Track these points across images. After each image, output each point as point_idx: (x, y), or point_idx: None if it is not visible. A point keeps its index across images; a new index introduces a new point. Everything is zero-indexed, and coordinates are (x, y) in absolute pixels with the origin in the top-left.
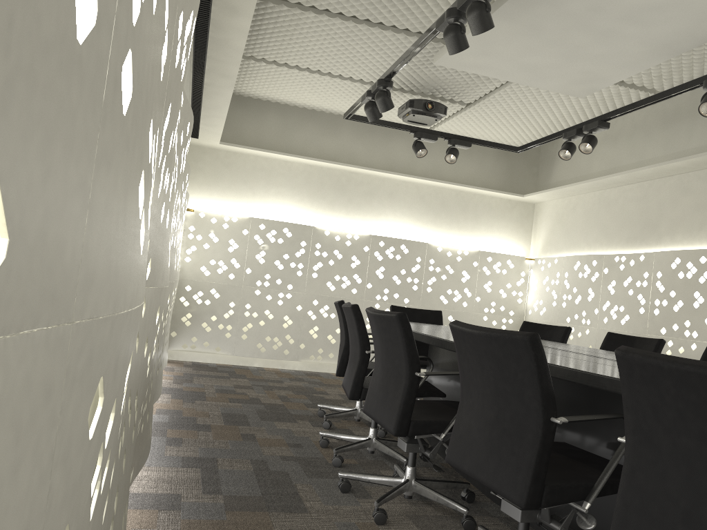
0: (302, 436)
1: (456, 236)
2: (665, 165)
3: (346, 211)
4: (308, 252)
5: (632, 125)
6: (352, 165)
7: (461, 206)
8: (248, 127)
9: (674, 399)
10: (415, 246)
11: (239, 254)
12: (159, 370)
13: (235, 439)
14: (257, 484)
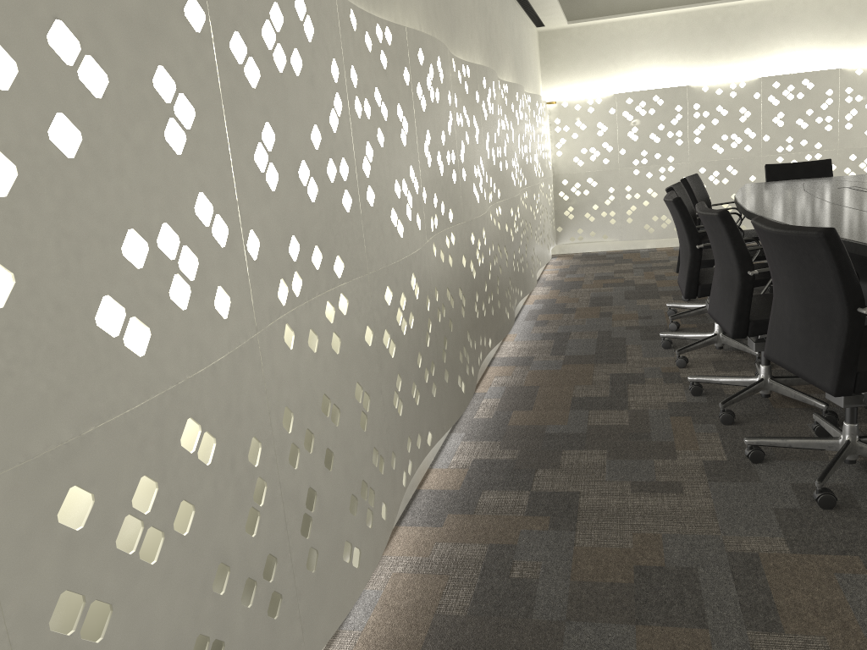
0: (657, 309)
1: None
2: None
3: (727, 56)
4: (685, 116)
5: None
6: (723, 1)
7: None
8: None
9: (774, 251)
10: (823, 76)
11: (610, 137)
12: (526, 268)
13: (593, 317)
14: (595, 347)
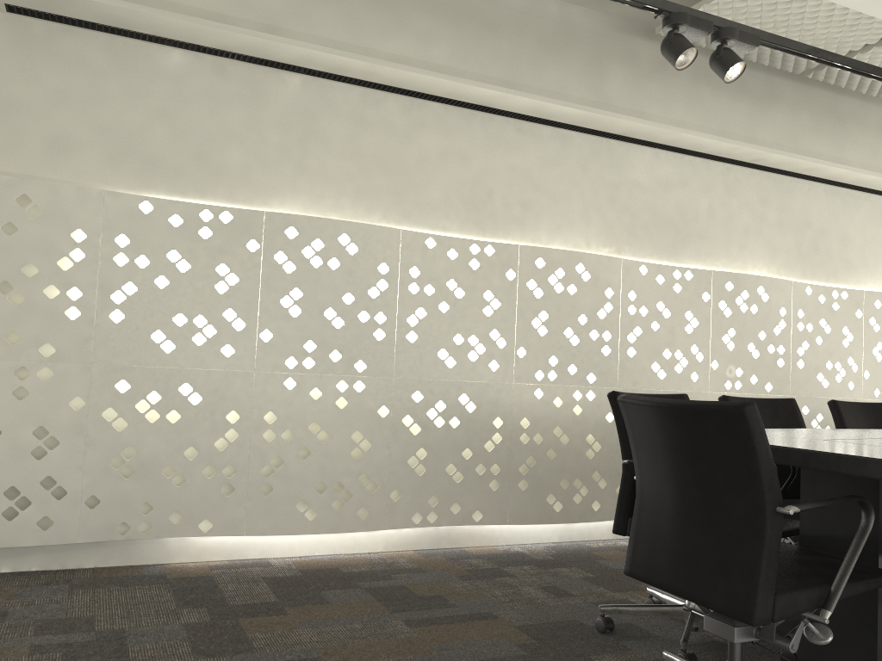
0: None
1: None
2: None
3: None
4: None
5: None
6: None
7: None
8: None
9: None
10: None
11: None
12: None
13: None
14: None
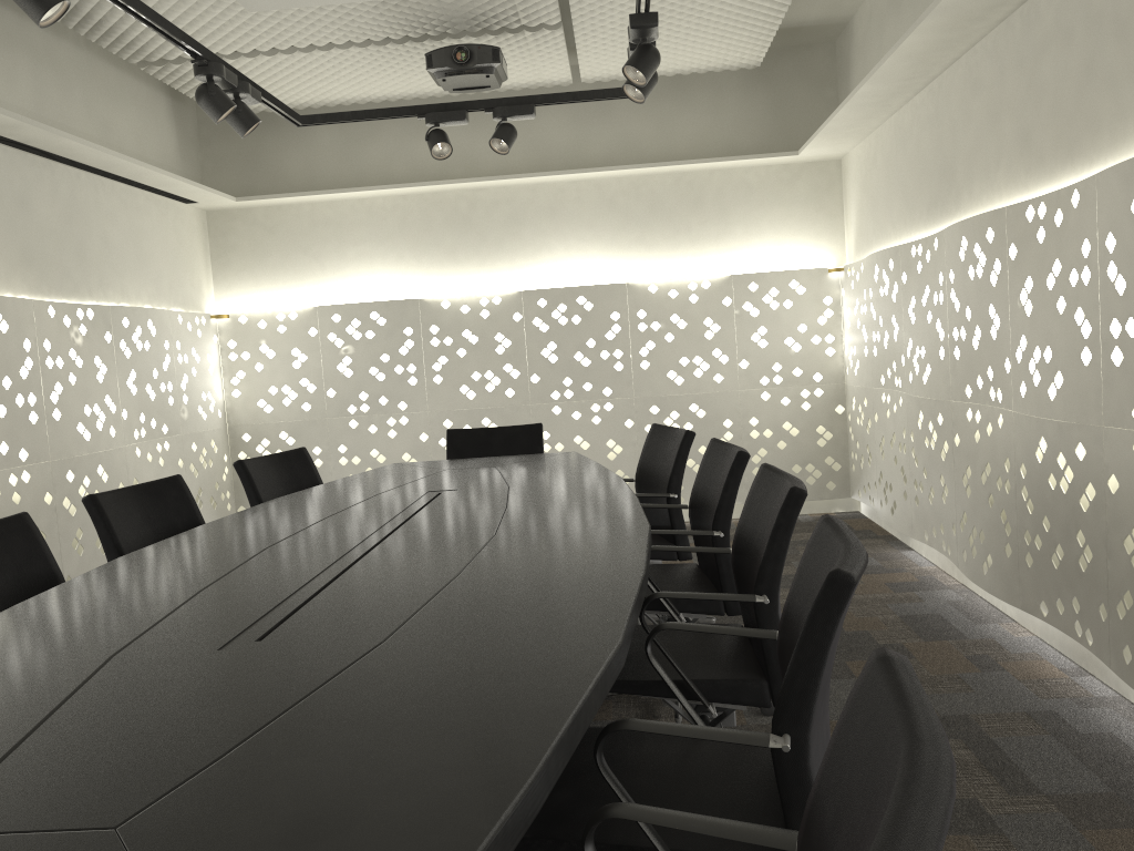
0: None
1: (690, 257)
2: (901, 47)
3: (479, 259)
4: (419, 343)
5: None
6: (458, 181)
7: (690, 200)
8: (291, 159)
9: None
10: (605, 293)
11: (312, 370)
12: None
13: None
14: None
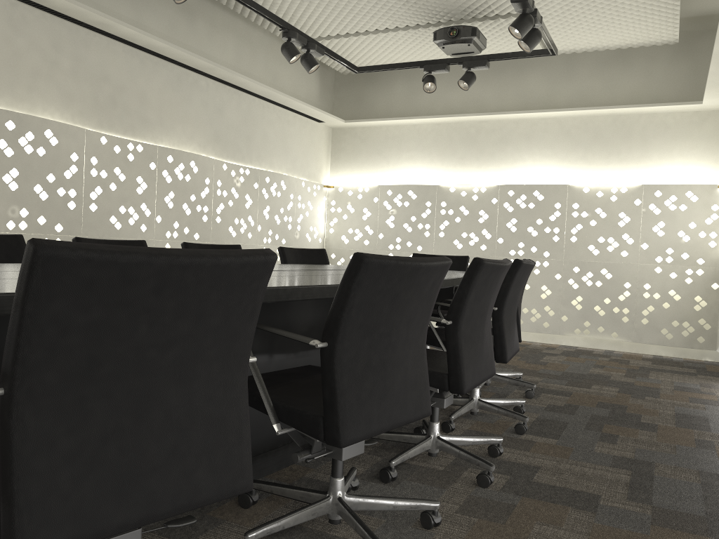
0: None
1: (617, 171)
2: None
3: (477, 164)
4: (433, 211)
5: None
6: (467, 114)
7: (621, 133)
8: (379, 100)
9: None
10: (552, 190)
11: (372, 221)
12: None
13: None
14: None
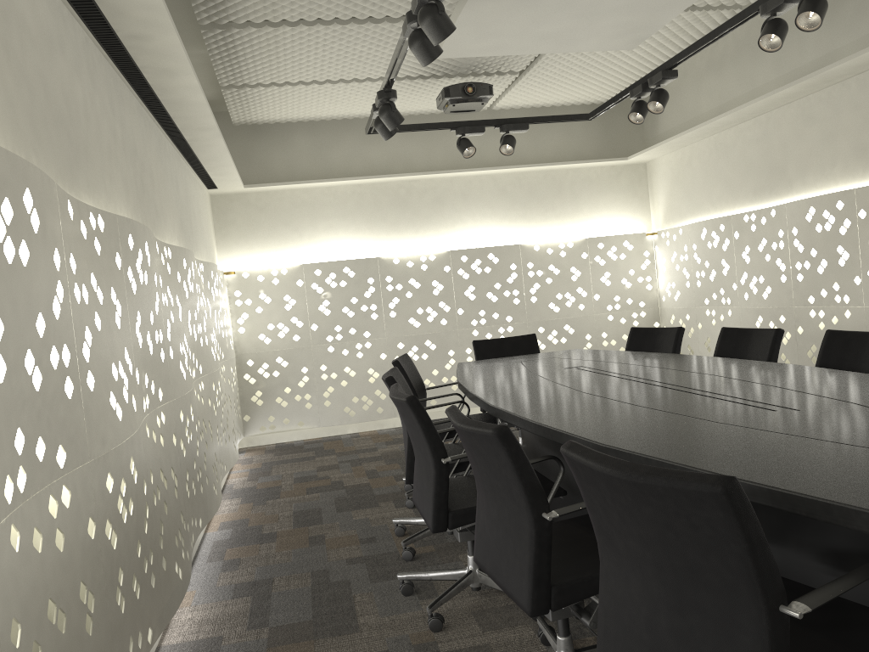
0: (380, 525)
1: (555, 226)
2: (773, 95)
3: (414, 229)
4: (378, 289)
5: (736, 45)
6: (407, 174)
7: (554, 189)
8: (275, 157)
9: (612, 502)
10: (506, 251)
11: (299, 311)
12: (206, 485)
13: (301, 547)
14: (311, 605)
